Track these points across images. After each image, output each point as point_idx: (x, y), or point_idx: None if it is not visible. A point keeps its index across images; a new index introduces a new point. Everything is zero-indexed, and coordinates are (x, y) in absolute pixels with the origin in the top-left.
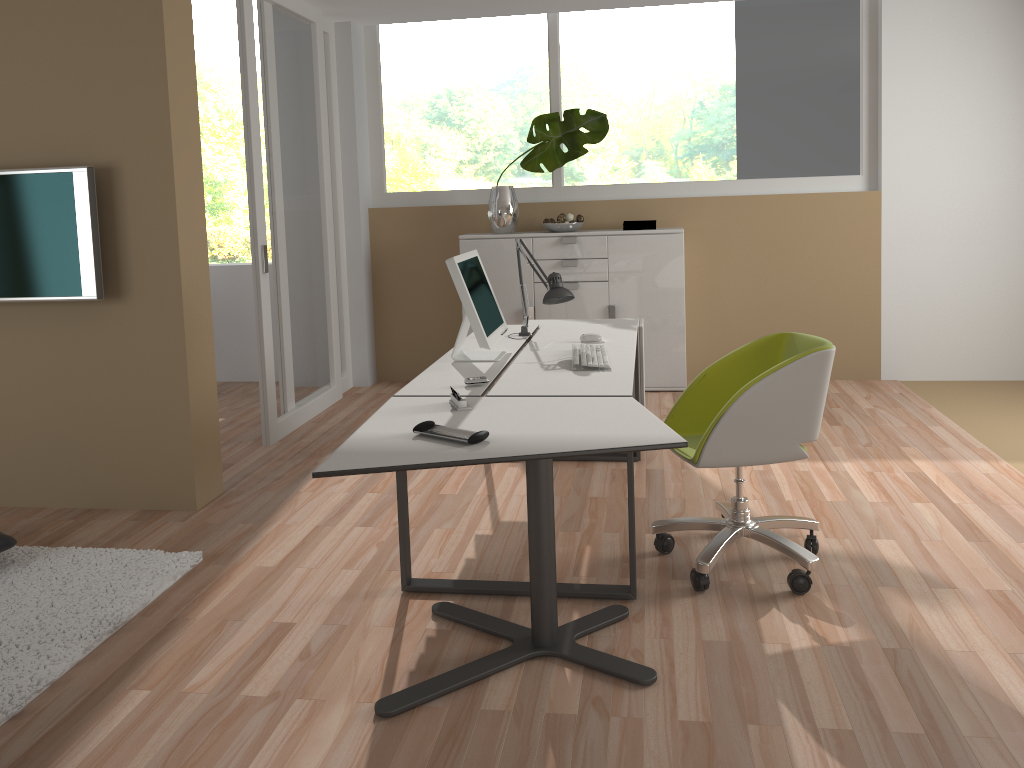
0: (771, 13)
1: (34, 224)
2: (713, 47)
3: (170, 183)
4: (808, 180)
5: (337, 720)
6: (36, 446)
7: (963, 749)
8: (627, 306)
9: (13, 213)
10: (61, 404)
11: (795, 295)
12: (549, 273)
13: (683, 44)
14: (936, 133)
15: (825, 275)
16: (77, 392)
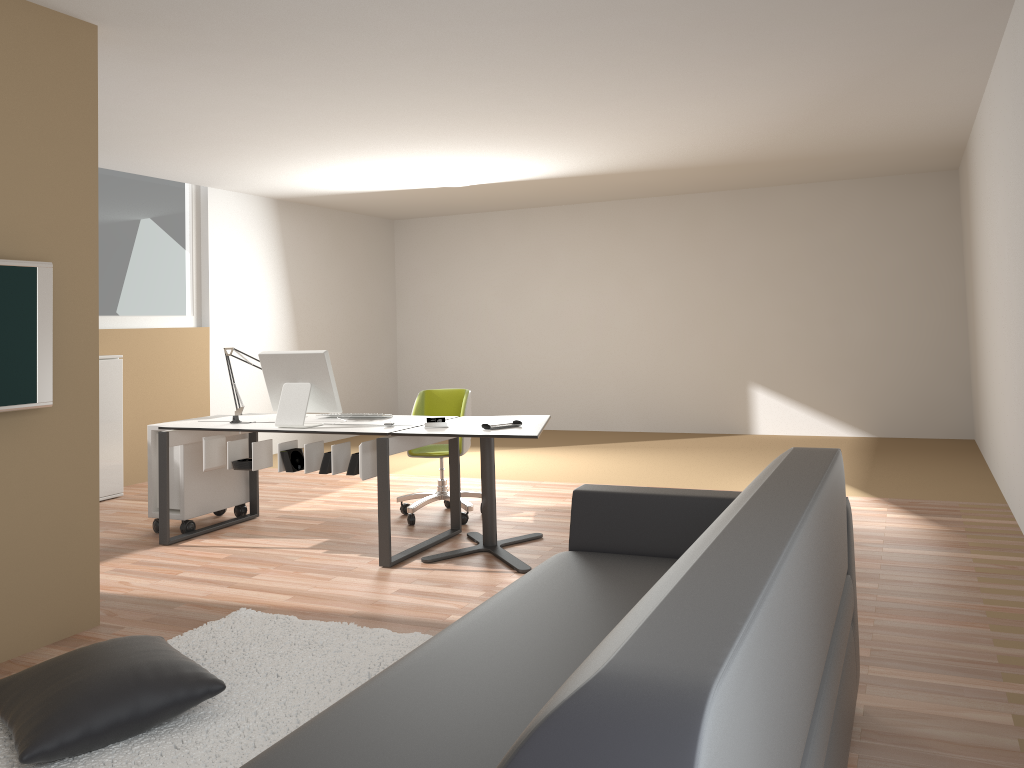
0: (141, 186)
1: None
2: (103, 205)
3: (95, 286)
4: (164, 318)
5: None
6: None
7: None
8: None
9: None
10: None
11: (163, 408)
12: None
13: None
14: (235, 288)
15: (180, 391)
16: None
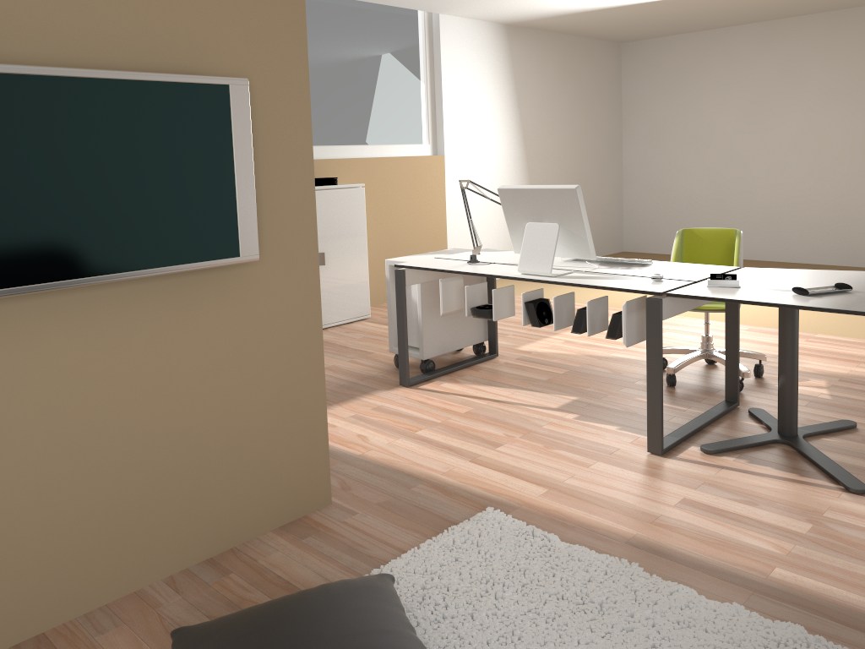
0: (376, 16)
1: (172, 157)
2: (342, 35)
3: (306, 110)
4: (402, 147)
5: (862, 507)
6: (122, 502)
7: None
8: (329, 252)
9: (139, 140)
10: (163, 425)
11: (404, 234)
12: None
13: (322, 29)
14: (467, 116)
15: (419, 217)
16: (187, 400)
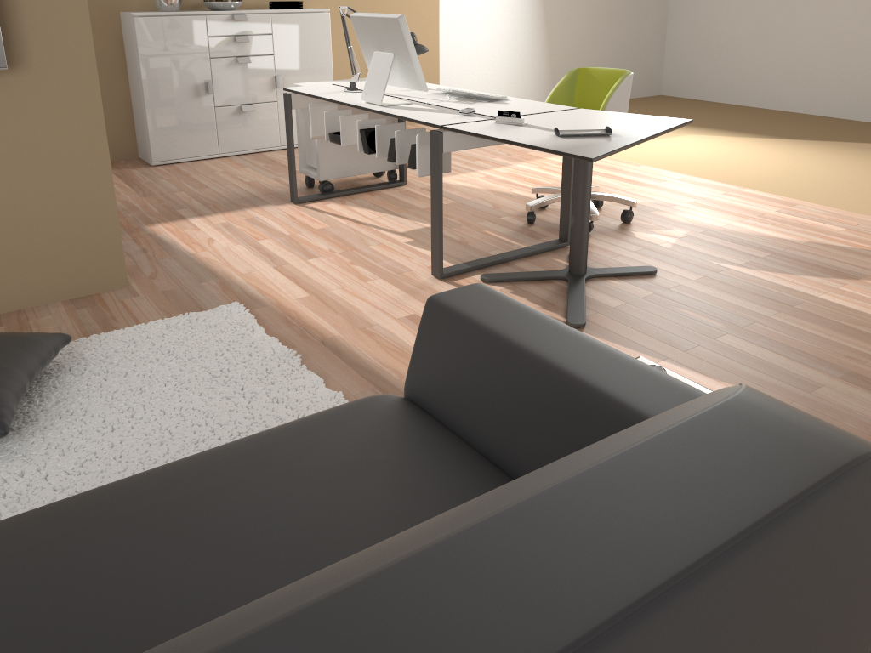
0: None
1: None
2: None
3: None
4: None
5: None
6: None
7: (790, 254)
8: (290, 76)
9: None
10: None
11: None
12: (223, 49)
13: None
14: None
15: None
16: None
